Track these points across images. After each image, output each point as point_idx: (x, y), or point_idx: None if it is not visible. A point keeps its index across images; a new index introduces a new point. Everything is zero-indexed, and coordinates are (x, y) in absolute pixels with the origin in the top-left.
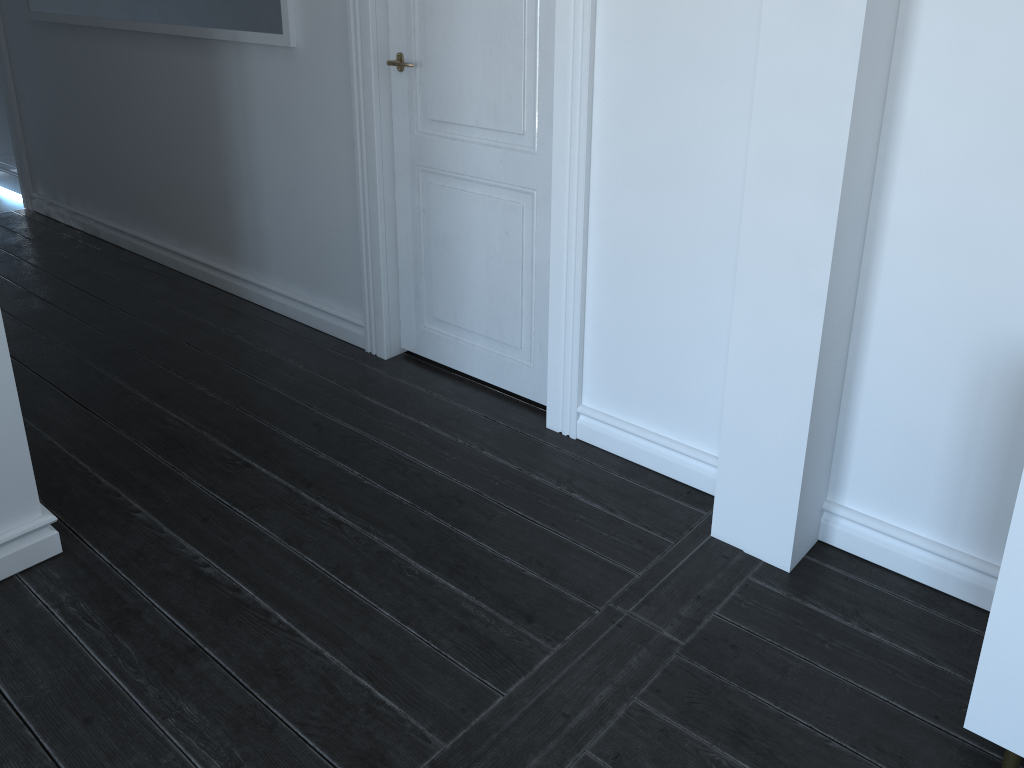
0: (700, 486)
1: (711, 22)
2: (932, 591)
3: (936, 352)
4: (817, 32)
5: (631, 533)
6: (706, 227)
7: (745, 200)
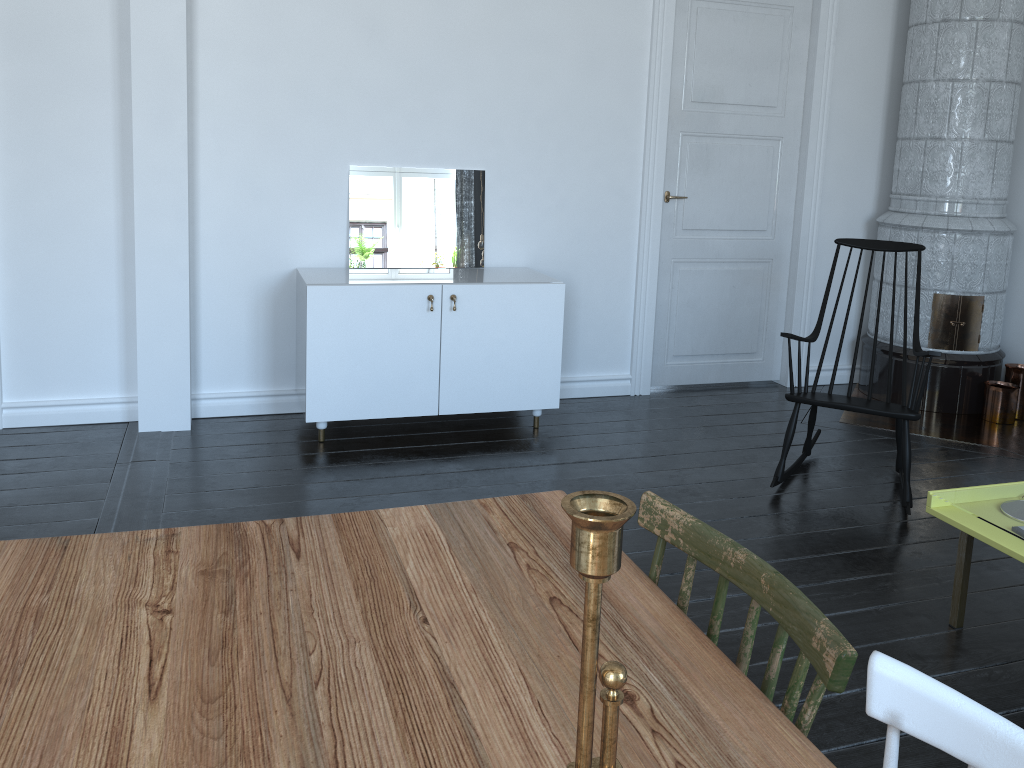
0: (111, 419)
1: (81, 139)
2: (255, 416)
3: (234, 294)
4: (165, 142)
5: (94, 444)
6: (93, 257)
7: (136, 229)
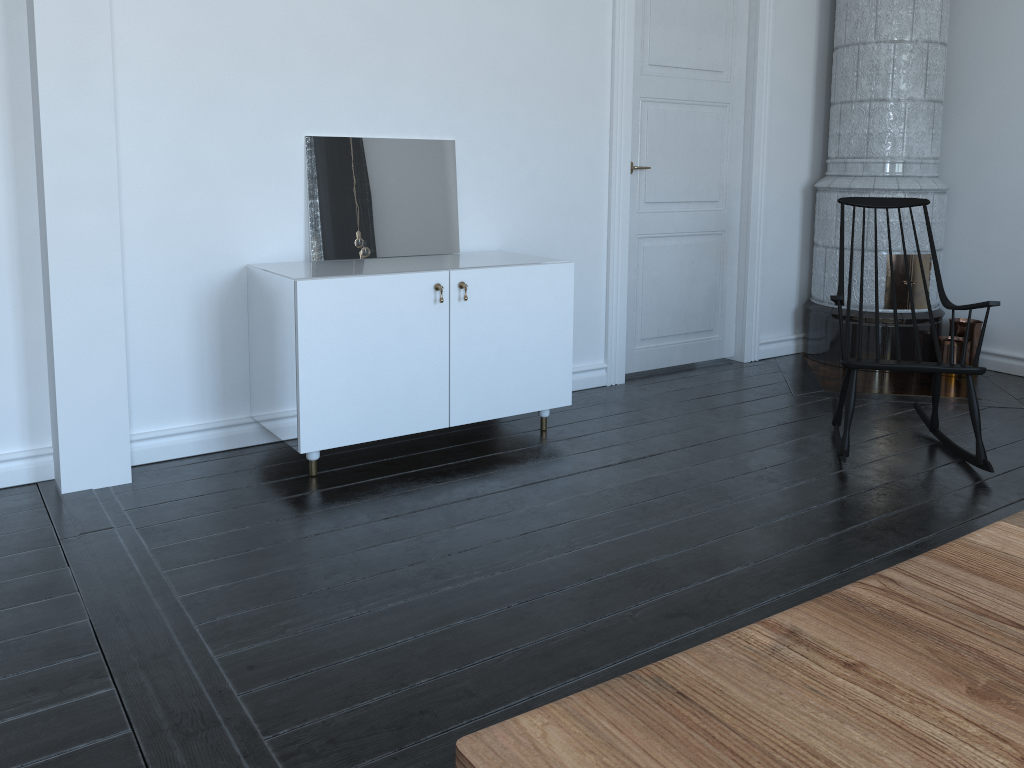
0: (12, 482)
1: None
2: (204, 455)
3: (170, 302)
4: (83, 103)
5: (8, 518)
6: None
7: (48, 221)
